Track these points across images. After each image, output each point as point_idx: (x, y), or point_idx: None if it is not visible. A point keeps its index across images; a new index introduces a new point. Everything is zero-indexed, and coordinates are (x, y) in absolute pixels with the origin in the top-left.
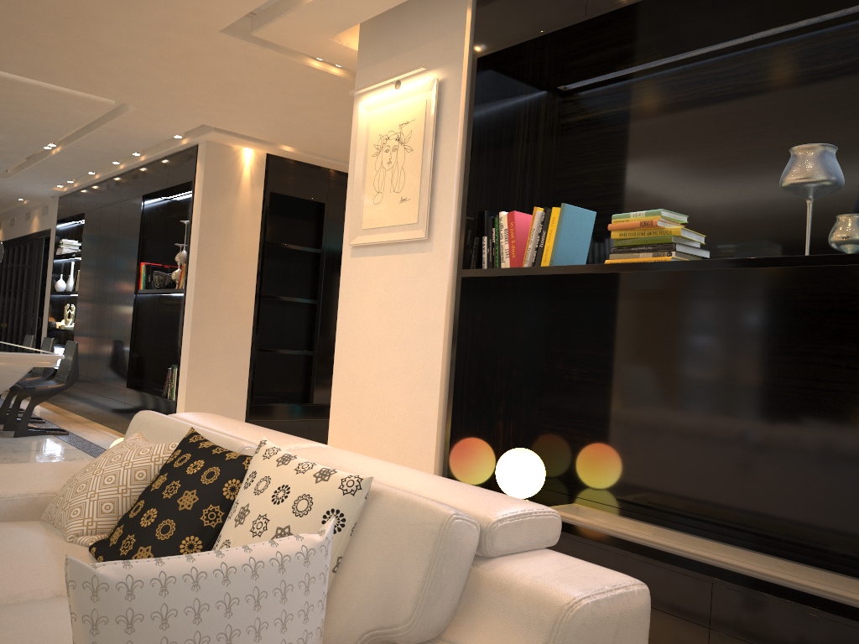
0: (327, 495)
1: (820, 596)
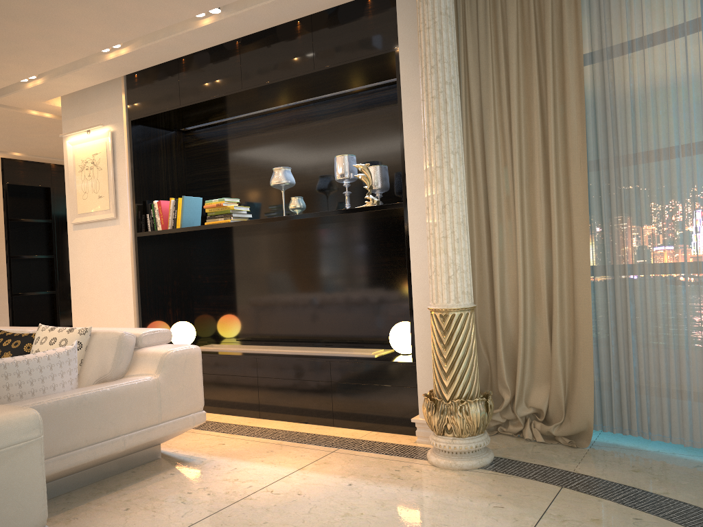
0: (73, 337)
1: (296, 354)
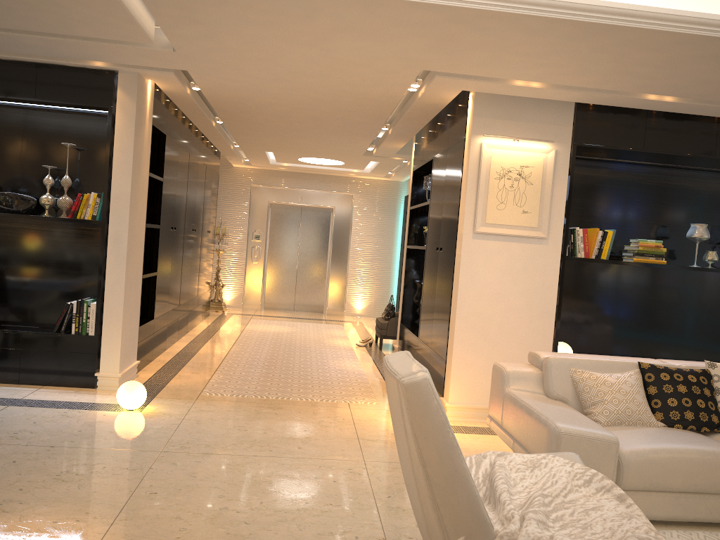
0: None
1: None
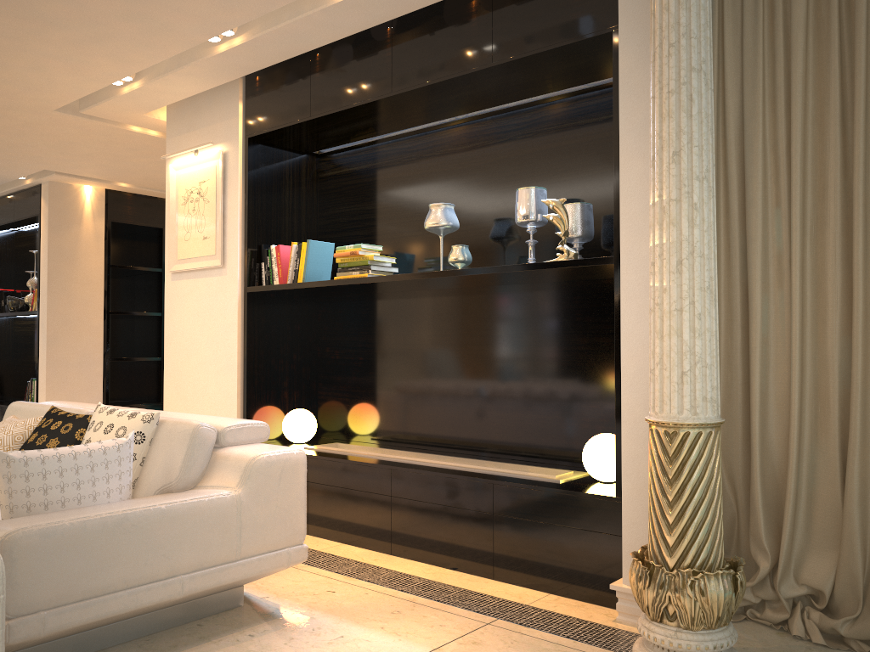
0: (135, 425)
1: (447, 468)
